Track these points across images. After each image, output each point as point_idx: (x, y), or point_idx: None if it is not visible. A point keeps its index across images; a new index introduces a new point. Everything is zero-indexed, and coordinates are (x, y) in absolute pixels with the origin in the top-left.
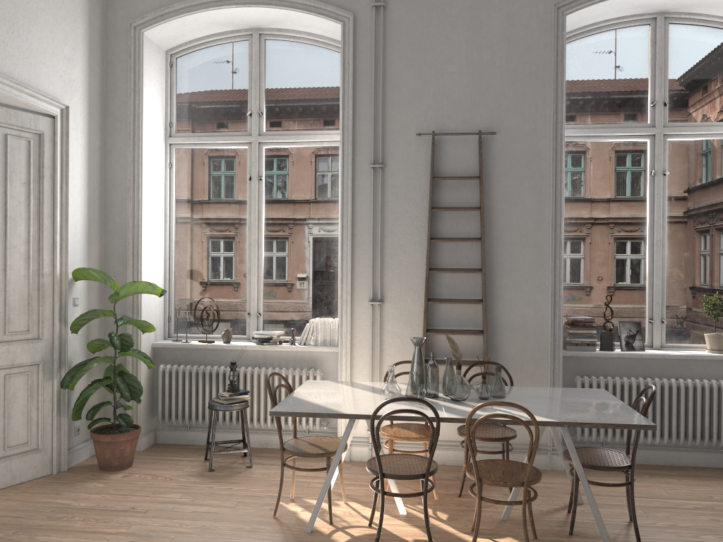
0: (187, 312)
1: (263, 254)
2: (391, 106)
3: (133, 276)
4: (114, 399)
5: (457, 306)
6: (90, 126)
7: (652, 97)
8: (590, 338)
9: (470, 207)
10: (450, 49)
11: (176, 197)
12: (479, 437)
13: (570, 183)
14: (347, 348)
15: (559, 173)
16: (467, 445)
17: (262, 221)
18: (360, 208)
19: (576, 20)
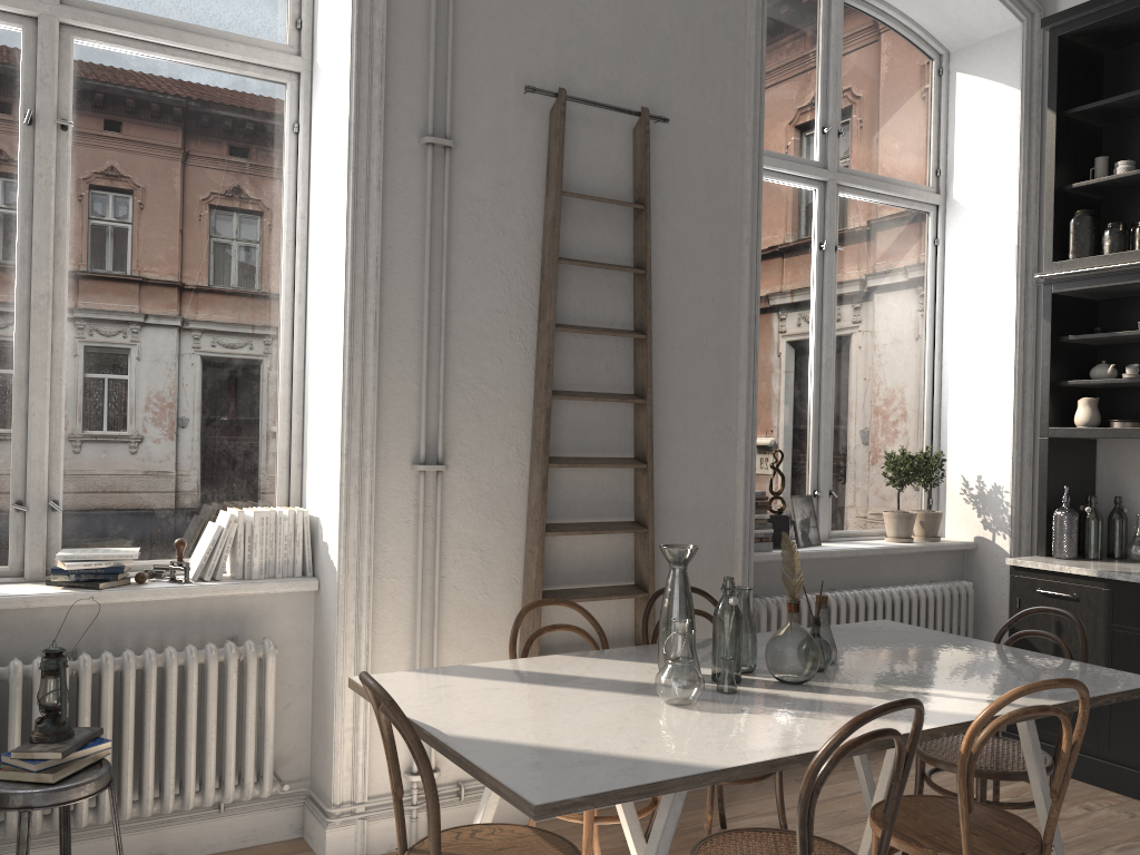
0: None
1: (67, 337)
2: (469, 11)
3: None
4: None
5: (590, 473)
6: None
7: (823, 117)
8: (763, 528)
9: (623, 266)
10: None
11: None
12: None
13: None
14: (361, 580)
15: (756, 220)
16: None
17: (67, 244)
18: (396, 238)
19: None
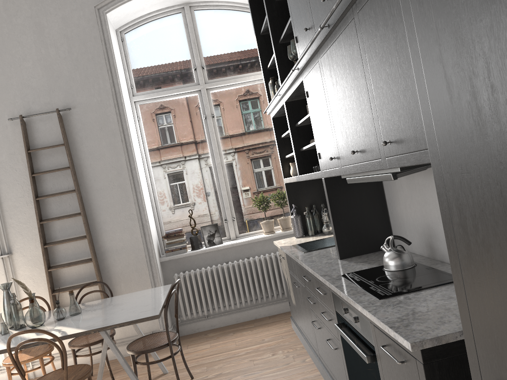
0: None
1: None
2: None
3: None
4: None
5: (71, 244)
6: None
7: (193, 63)
8: (181, 243)
9: (63, 168)
10: (23, 50)
11: None
12: (79, 345)
13: (150, 134)
14: None
15: (126, 130)
16: (74, 353)
17: None
18: None
19: (121, 16)
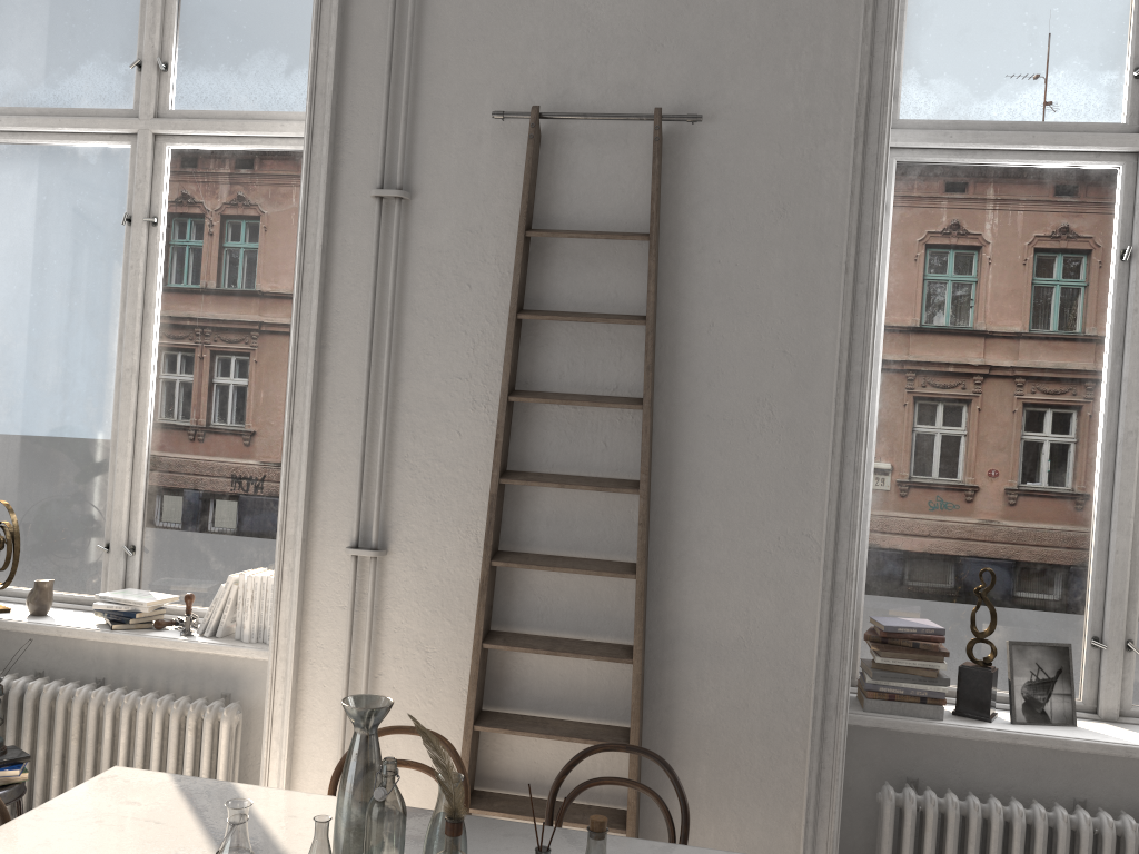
0: None
1: (152, 404)
2: (437, 41)
3: None
4: None
5: (575, 577)
6: None
7: (1137, 53)
8: (930, 683)
9: (622, 316)
10: None
11: None
12: None
13: (907, 271)
14: (287, 663)
15: (868, 234)
16: None
17: (151, 324)
18: (344, 303)
19: None
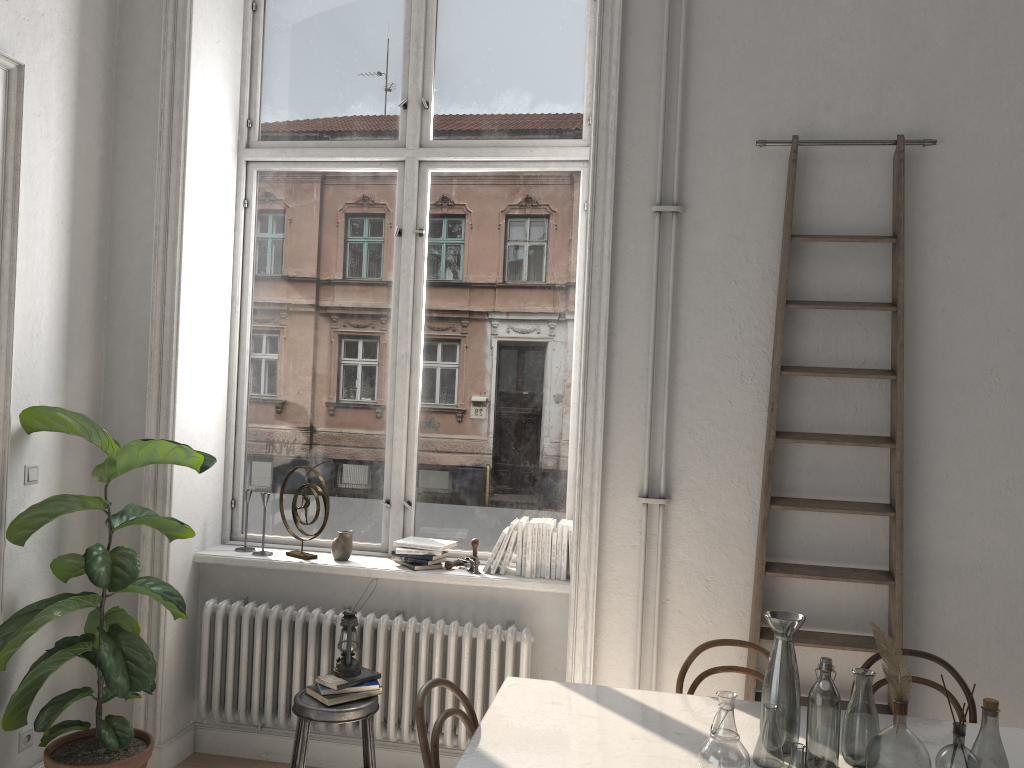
0: (266, 494)
1: (421, 384)
2: (702, 83)
3: (159, 422)
4: (97, 684)
5: (833, 516)
6: (80, 115)
7: None
8: None
9: (871, 303)
10: None
11: (255, 265)
12: None
13: None
14: (588, 592)
15: None
16: None
17: (420, 318)
18: (627, 298)
19: None
